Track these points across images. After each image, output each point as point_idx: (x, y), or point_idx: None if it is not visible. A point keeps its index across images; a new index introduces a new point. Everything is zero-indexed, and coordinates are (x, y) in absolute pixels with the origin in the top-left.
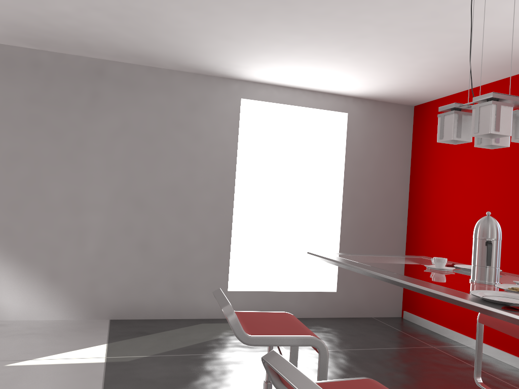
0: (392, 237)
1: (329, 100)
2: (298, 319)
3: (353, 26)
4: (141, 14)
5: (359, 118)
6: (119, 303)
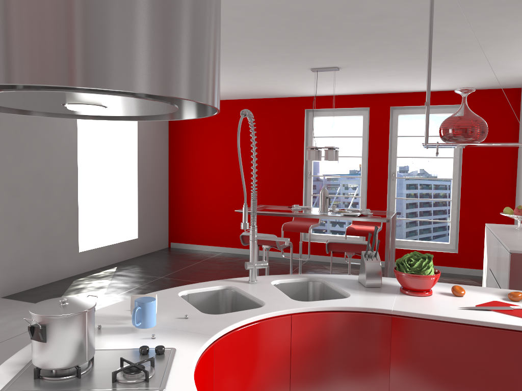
0: (162, 194)
1: None
2: (121, 262)
3: None
4: None
5: None
6: (6, 281)
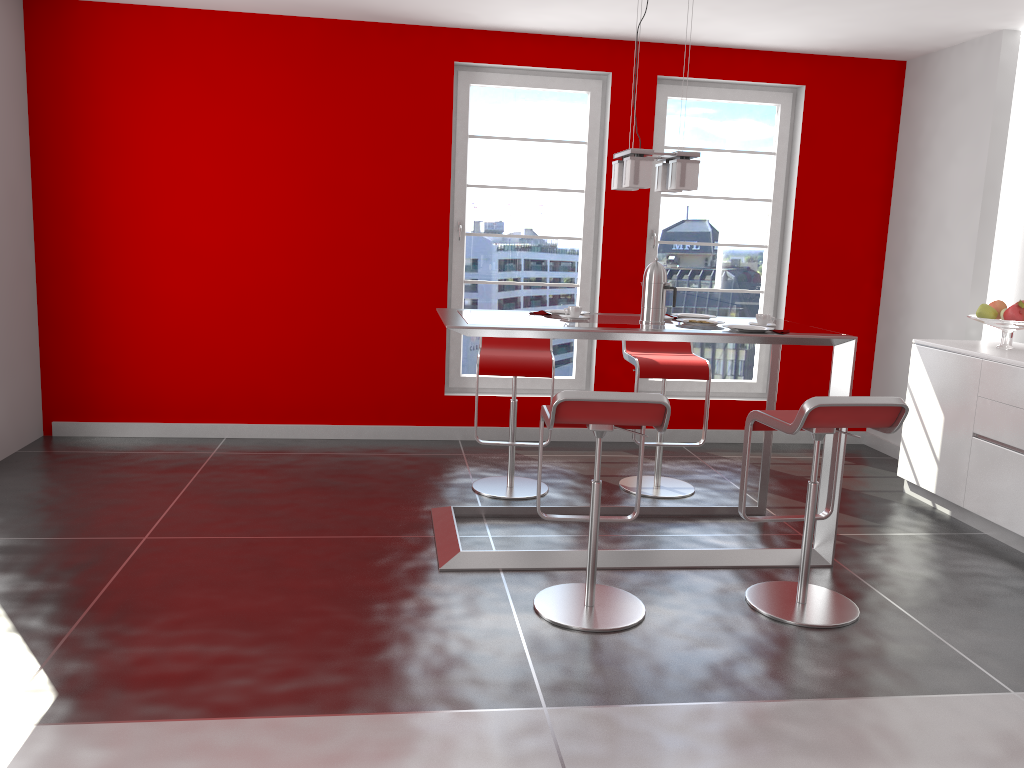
0: (23, 282)
1: None
2: None
3: None
4: None
5: None
6: None
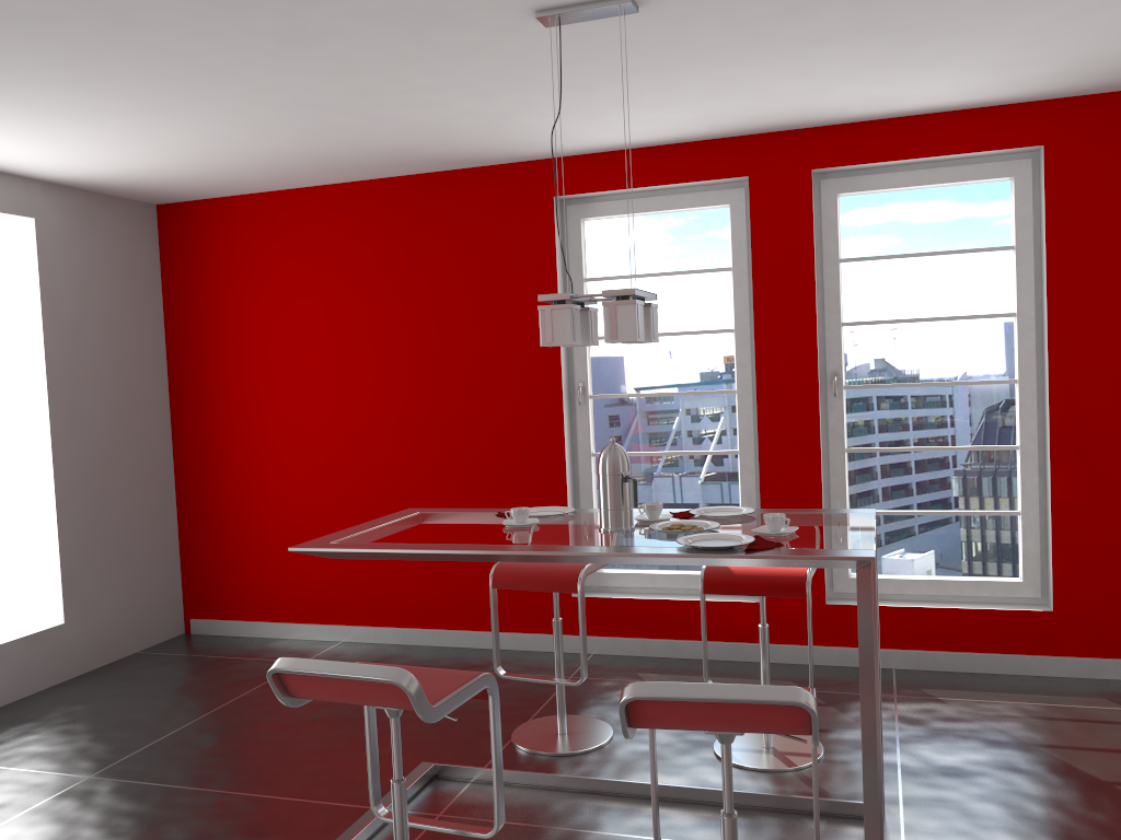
0: (152, 479)
1: None
2: None
3: (208, 80)
4: None
5: (59, 231)
6: None
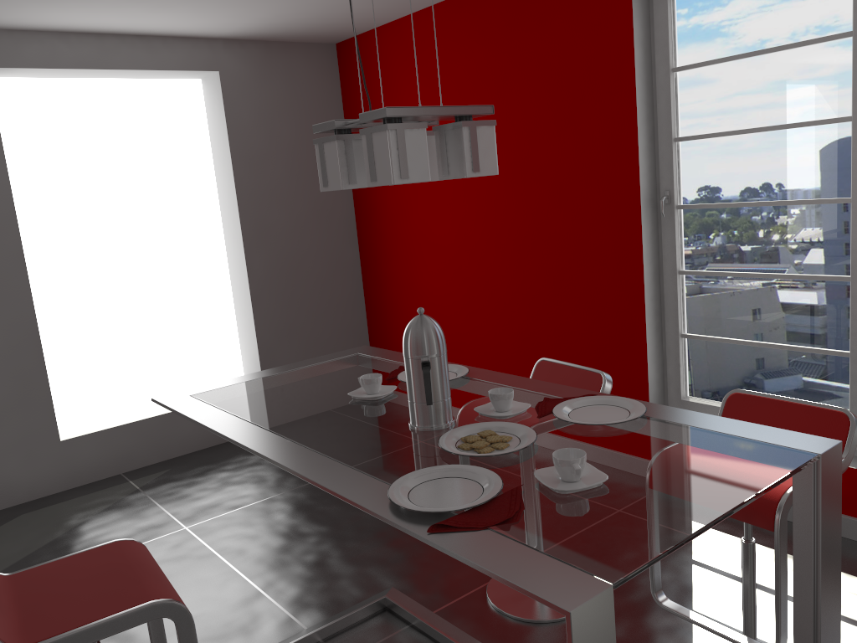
0: (339, 276)
1: (177, 50)
2: (206, 451)
3: None
4: None
5: (242, 79)
6: None
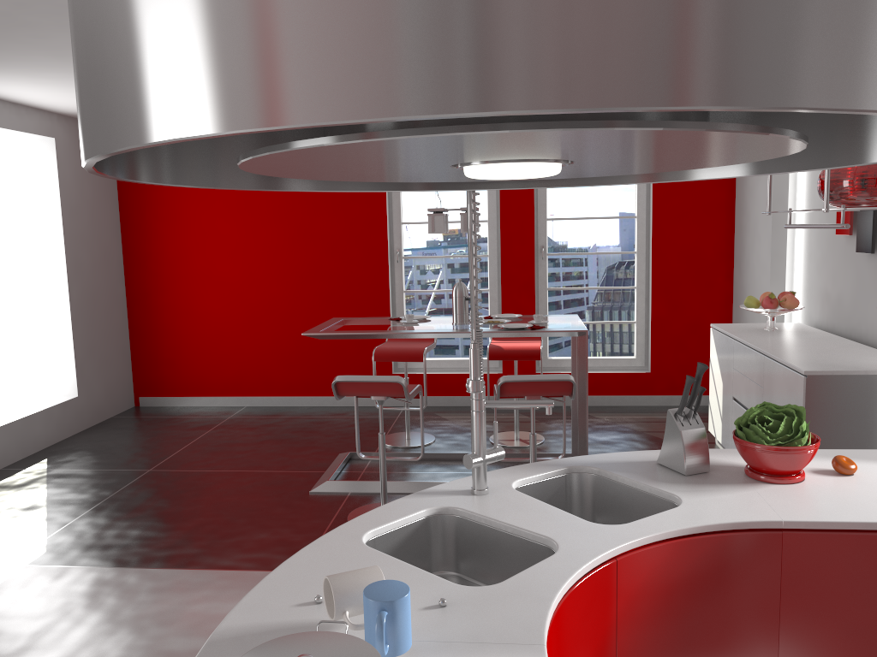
0: (116, 307)
1: (33, 117)
2: (53, 447)
3: None
4: (3, 21)
5: (66, 146)
6: None
